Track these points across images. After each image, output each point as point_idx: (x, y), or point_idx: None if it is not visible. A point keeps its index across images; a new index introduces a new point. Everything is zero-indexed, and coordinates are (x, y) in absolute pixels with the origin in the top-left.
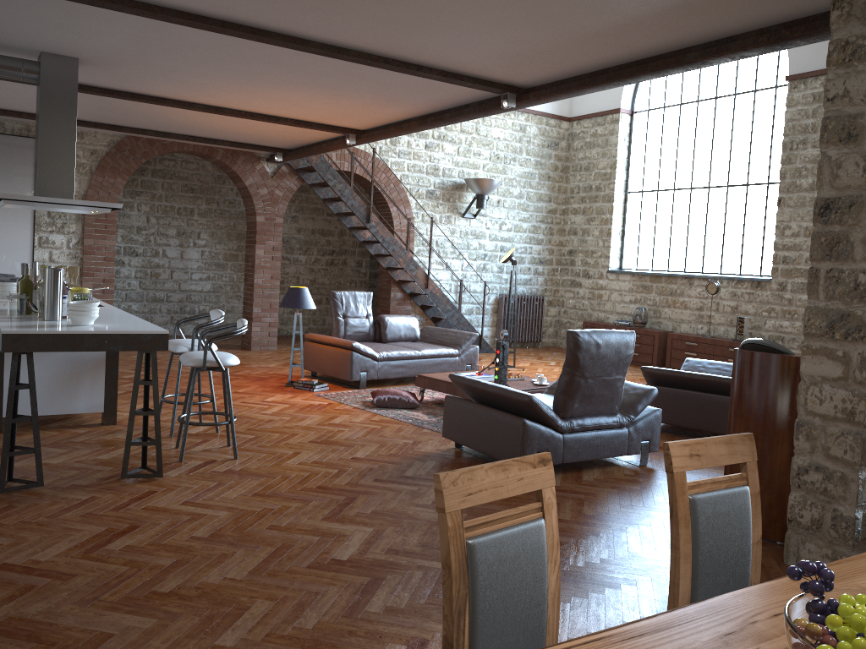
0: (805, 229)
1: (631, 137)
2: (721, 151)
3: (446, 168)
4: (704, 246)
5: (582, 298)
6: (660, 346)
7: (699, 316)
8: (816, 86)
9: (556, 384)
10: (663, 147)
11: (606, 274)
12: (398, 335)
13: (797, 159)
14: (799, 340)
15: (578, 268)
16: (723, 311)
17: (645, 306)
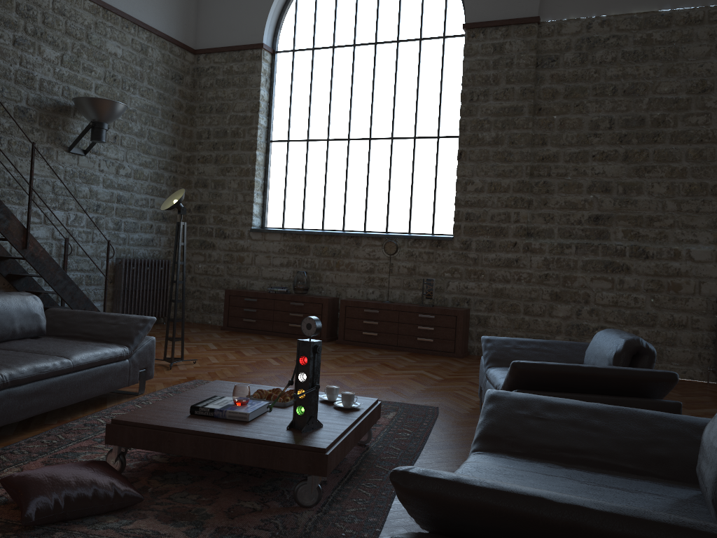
0: (490, 184)
1: (273, 79)
2: (384, 101)
3: (46, 80)
4: (366, 202)
5: (216, 262)
6: (330, 314)
7: (370, 279)
8: (497, 37)
9: (499, 429)
10: (313, 92)
11: (249, 233)
12: (10, 328)
13: (478, 111)
14: (487, 302)
15: (209, 226)
16: (398, 273)
17: (301, 269)
